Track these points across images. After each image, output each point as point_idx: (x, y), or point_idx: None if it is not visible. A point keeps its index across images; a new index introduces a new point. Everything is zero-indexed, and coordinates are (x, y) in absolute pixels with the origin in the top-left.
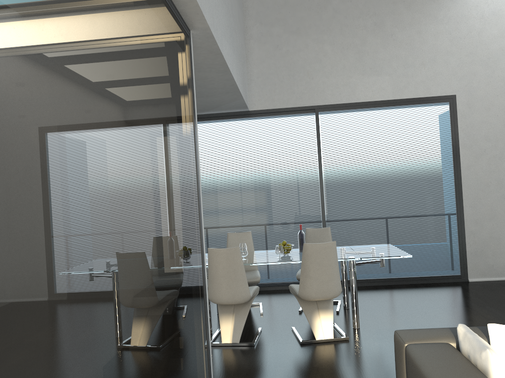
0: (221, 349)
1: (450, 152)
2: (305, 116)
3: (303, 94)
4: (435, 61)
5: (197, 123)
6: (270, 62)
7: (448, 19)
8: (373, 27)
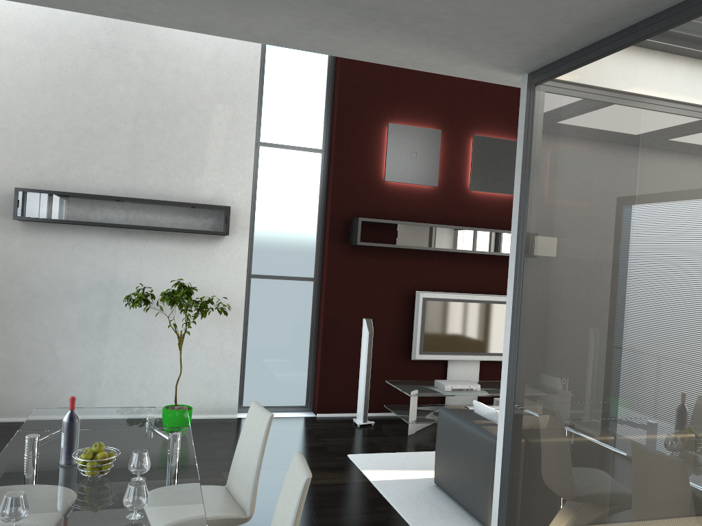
0: None
1: None
2: None
3: None
4: None
5: None
6: None
7: None
8: None
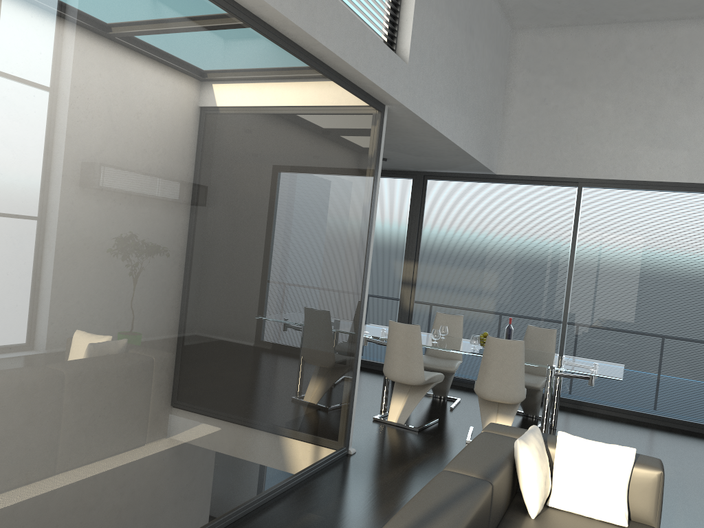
0: (384, 425)
1: None
2: (563, 189)
3: (565, 162)
4: None
5: (434, 182)
6: (532, 118)
7: None
8: (676, 84)
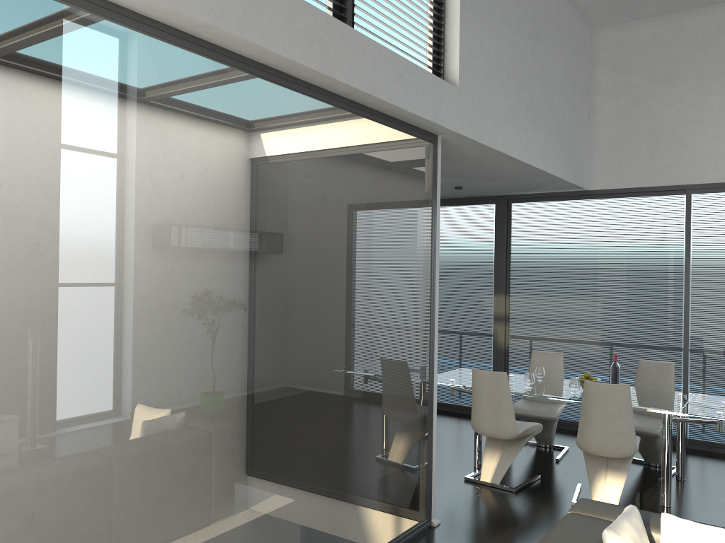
0: (476, 486)
1: None
2: (669, 199)
3: (668, 168)
4: None
5: (519, 205)
6: (624, 123)
7: None
8: None
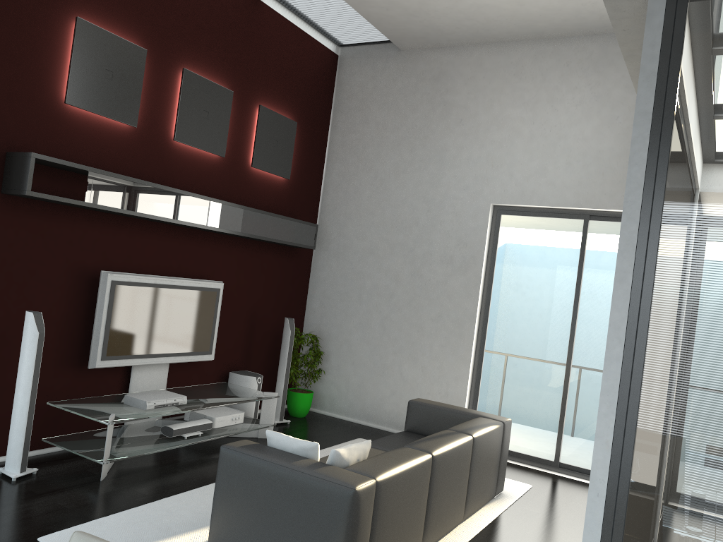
0: None
1: None
2: None
3: None
4: None
5: None
6: None
7: None
8: None
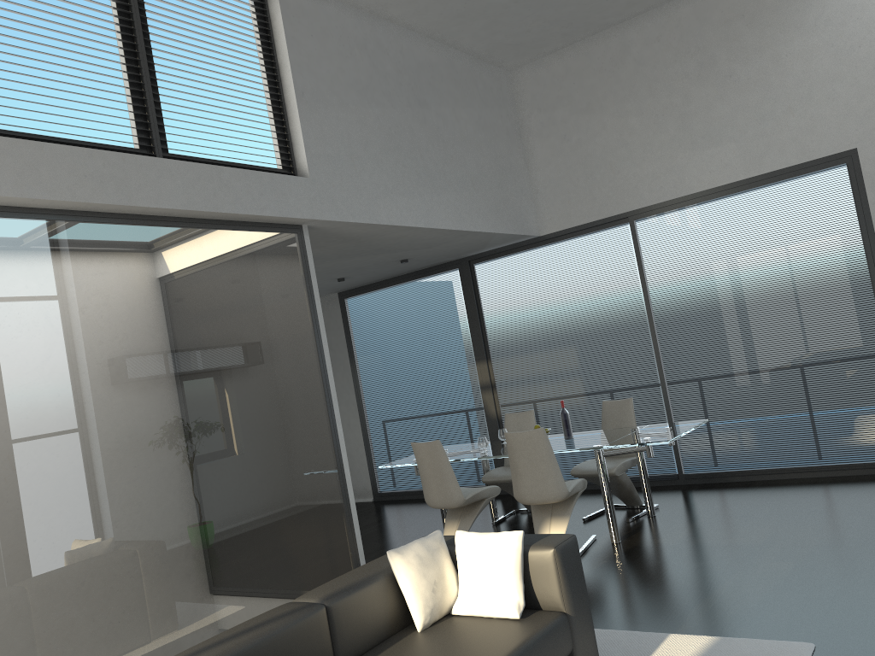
0: None
1: (860, 249)
2: (615, 230)
3: (608, 199)
4: (810, 100)
5: (481, 265)
6: (559, 161)
7: (825, 21)
8: (698, 71)
